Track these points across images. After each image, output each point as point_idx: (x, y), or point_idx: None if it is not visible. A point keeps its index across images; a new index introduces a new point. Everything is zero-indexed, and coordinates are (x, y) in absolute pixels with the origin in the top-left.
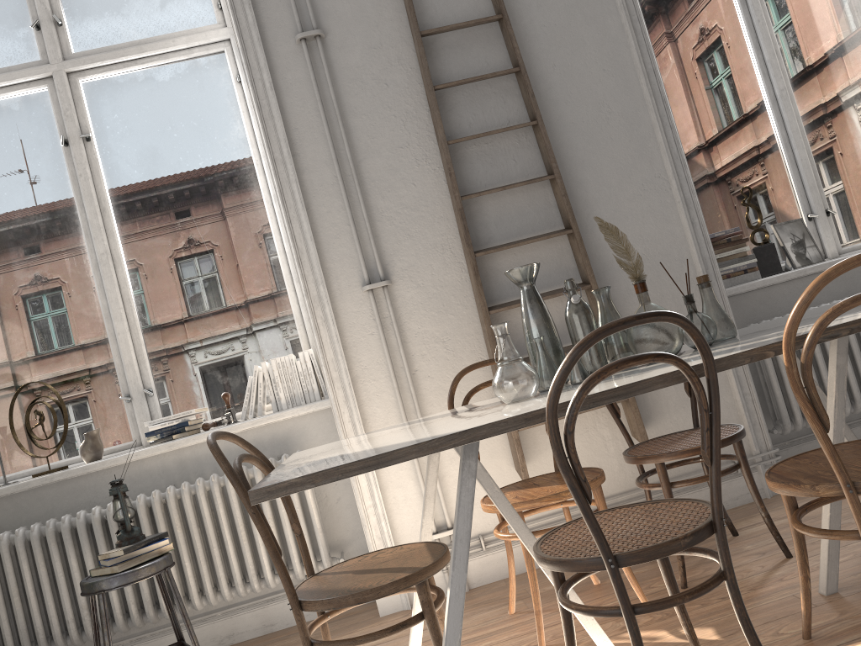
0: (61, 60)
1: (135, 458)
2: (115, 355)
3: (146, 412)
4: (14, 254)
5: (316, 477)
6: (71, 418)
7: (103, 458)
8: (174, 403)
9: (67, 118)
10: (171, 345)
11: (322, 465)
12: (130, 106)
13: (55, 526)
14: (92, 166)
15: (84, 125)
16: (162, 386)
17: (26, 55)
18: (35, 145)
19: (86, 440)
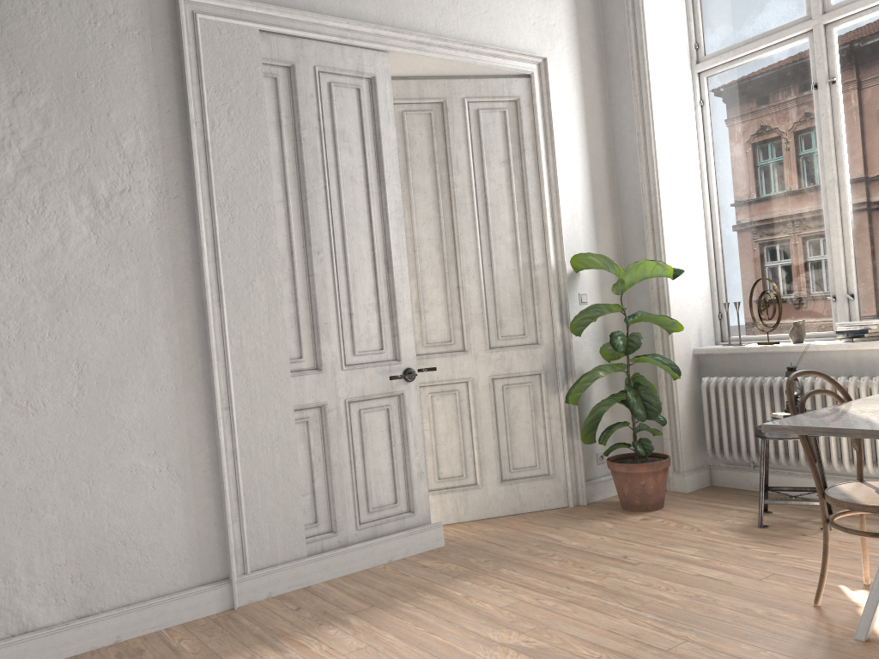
0: (820, 14)
1: (822, 349)
2: (829, 263)
3: (845, 312)
4: (769, 177)
5: (797, 429)
6: (792, 305)
7: (808, 340)
8: (870, 308)
9: (818, 66)
10: (875, 260)
11: (819, 420)
12: (873, 47)
13: (761, 382)
14: (833, 106)
15: (831, 70)
16: (862, 293)
17: (796, 13)
18: (793, 90)
19: (792, 327)
